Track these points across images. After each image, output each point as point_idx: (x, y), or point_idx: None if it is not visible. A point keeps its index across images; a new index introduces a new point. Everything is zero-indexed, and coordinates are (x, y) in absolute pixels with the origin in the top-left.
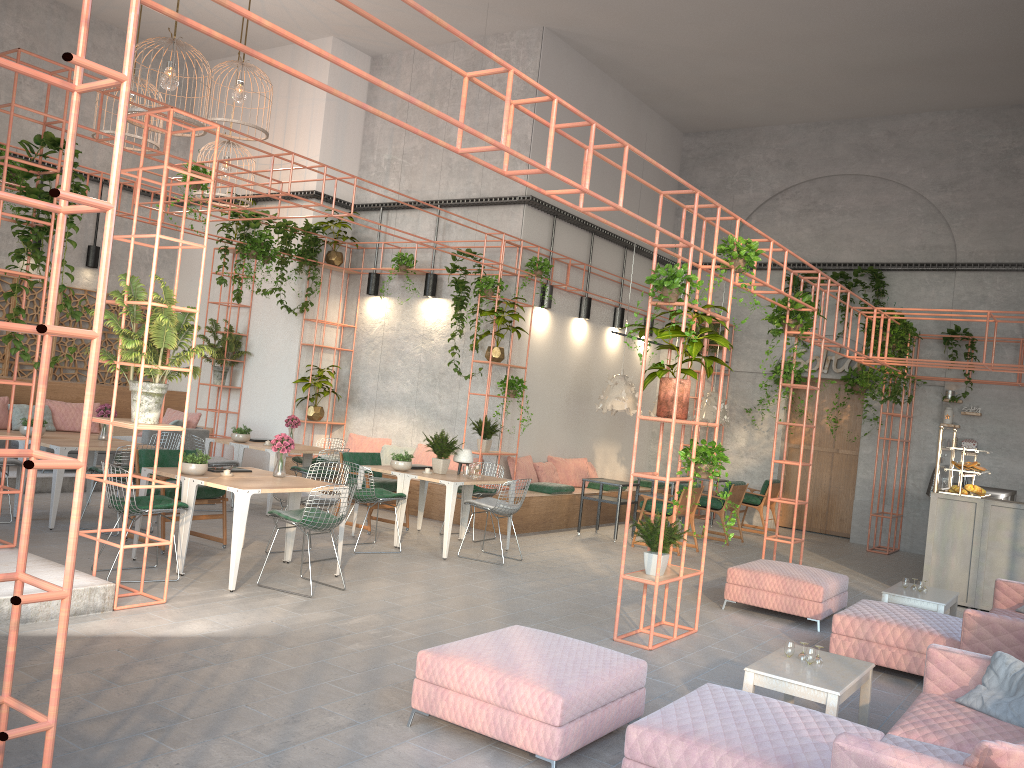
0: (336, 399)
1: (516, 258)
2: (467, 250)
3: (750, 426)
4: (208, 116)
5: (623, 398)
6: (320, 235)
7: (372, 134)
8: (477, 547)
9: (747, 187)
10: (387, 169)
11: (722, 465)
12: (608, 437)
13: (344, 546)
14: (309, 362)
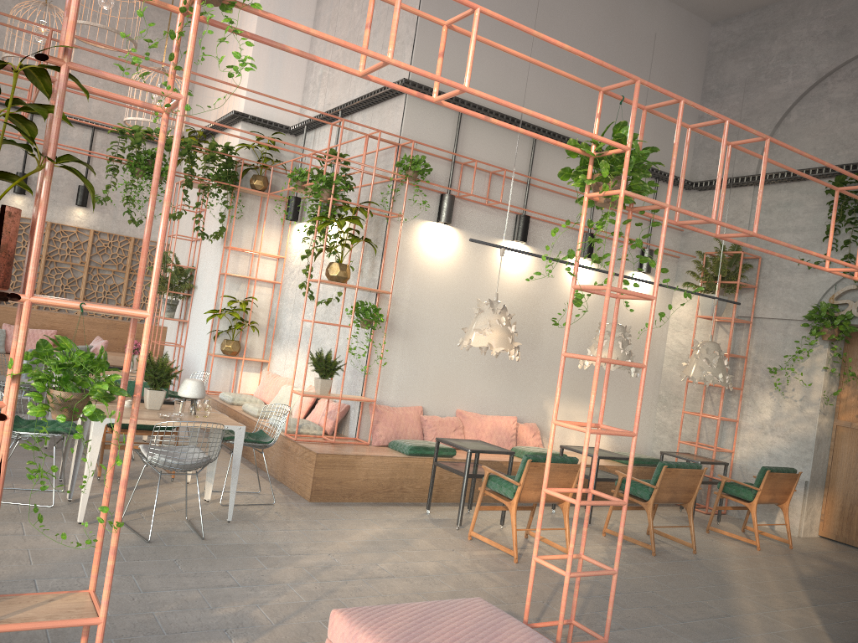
0: (267, 335)
1: (394, 159)
2: (331, 151)
3: (778, 392)
4: (204, 63)
5: (486, 331)
6: (234, 156)
7: (314, 52)
8: (203, 513)
9: (785, 75)
10: (319, 85)
11: (740, 443)
12: (574, 395)
13: (5, 491)
14: (233, 294)
